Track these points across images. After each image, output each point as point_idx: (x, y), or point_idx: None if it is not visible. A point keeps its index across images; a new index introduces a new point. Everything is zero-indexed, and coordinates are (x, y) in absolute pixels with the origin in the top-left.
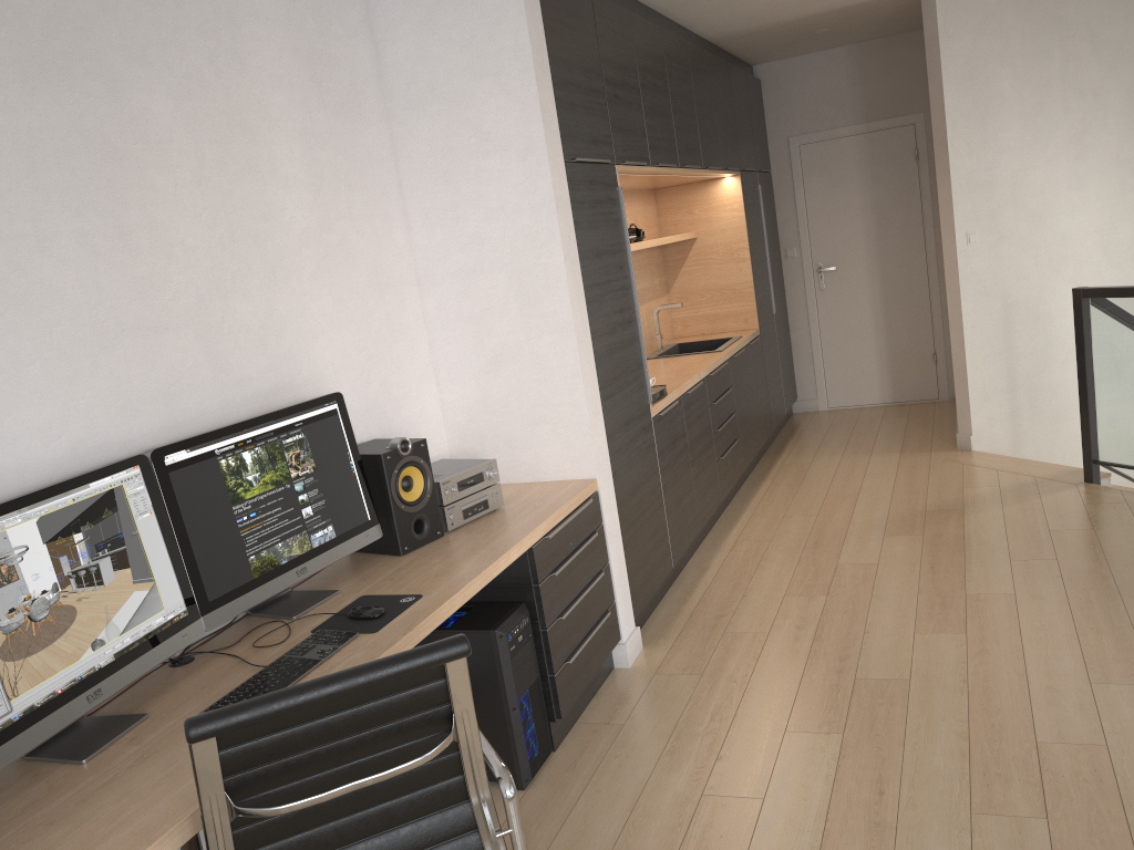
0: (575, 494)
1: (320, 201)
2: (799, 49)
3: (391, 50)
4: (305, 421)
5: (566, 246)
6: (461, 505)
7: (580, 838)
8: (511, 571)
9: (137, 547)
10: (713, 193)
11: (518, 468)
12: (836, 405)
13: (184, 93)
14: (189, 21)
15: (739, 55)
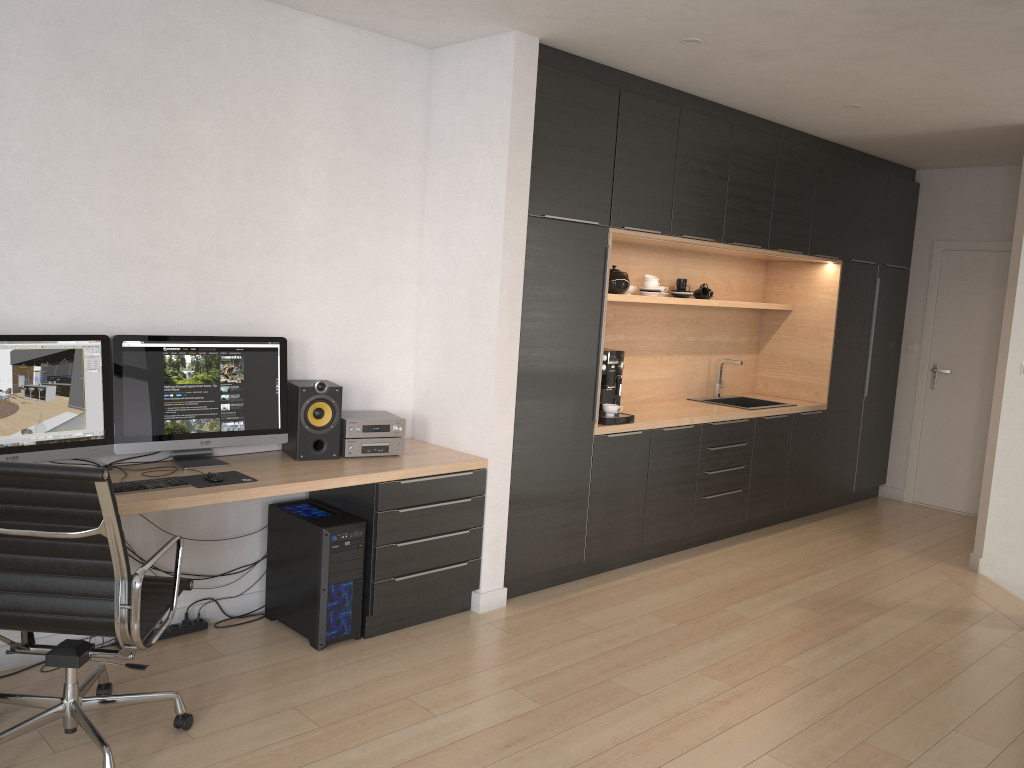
0: (454, 462)
1: (334, 210)
2: (951, 161)
3: (436, 114)
4: (246, 348)
5: (507, 278)
6: (362, 442)
7: (309, 687)
8: (365, 496)
9: (80, 387)
10: (815, 274)
11: (447, 436)
12: (920, 501)
13: (229, 124)
14: (249, 80)
15: (886, 158)
